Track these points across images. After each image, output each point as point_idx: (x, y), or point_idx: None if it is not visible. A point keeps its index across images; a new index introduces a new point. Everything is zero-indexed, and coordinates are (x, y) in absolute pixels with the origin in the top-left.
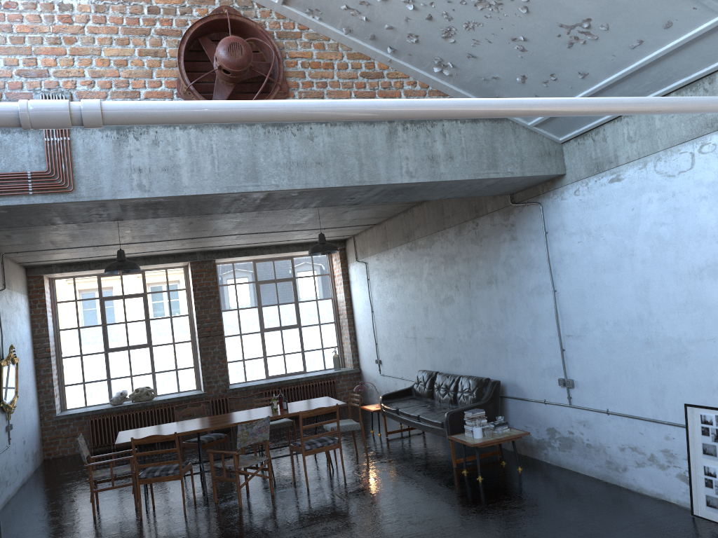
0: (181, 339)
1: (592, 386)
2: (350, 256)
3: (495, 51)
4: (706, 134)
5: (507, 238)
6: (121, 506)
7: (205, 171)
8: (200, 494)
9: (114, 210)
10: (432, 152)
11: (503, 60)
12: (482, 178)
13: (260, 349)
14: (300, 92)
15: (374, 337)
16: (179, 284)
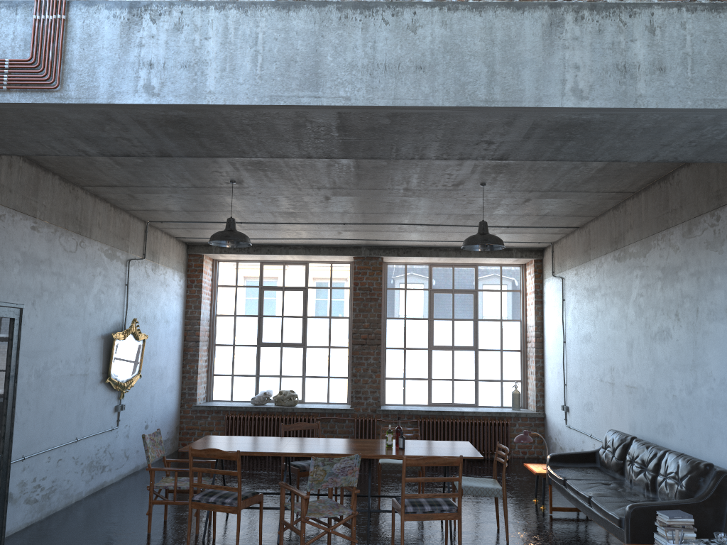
0: (338, 344)
1: None
2: (546, 269)
3: None
4: None
5: None
6: (184, 528)
7: (241, 71)
8: (274, 537)
9: (138, 132)
10: (625, 58)
11: None
12: (720, 109)
13: (425, 369)
14: None
15: (563, 375)
16: (343, 281)
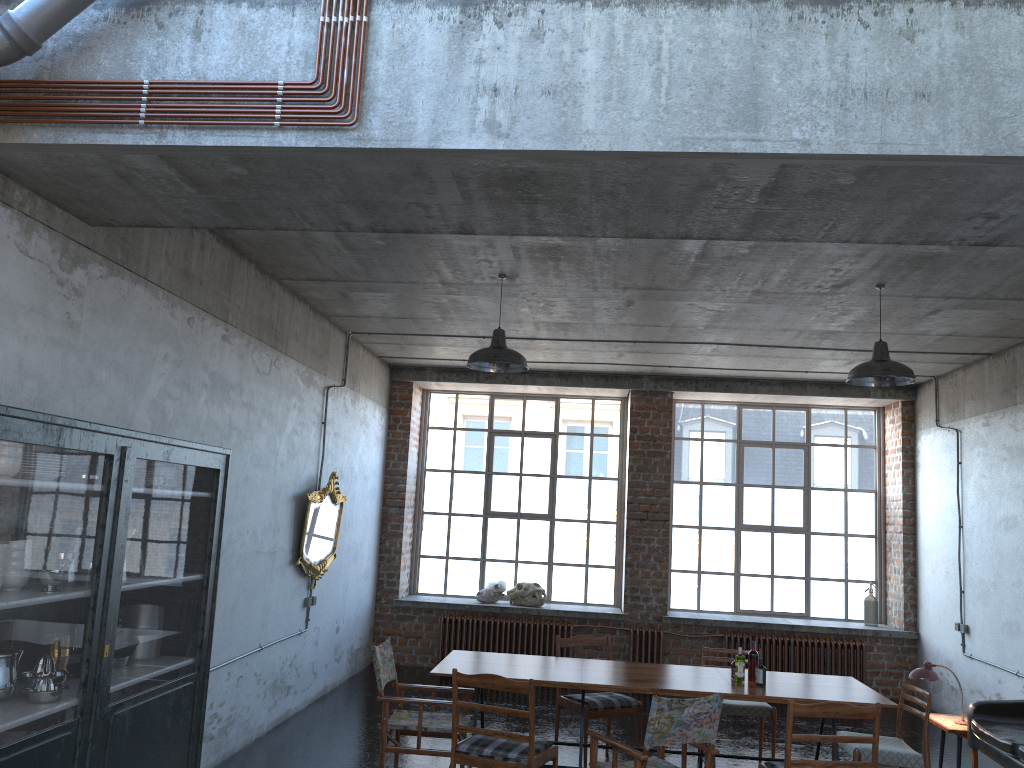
0: (601, 517)
1: None
2: (923, 416)
3: None
4: None
5: None
6: None
7: (635, 100)
8: None
9: (447, 194)
10: None
11: None
12: None
13: (730, 558)
14: None
15: (959, 577)
16: (609, 425)
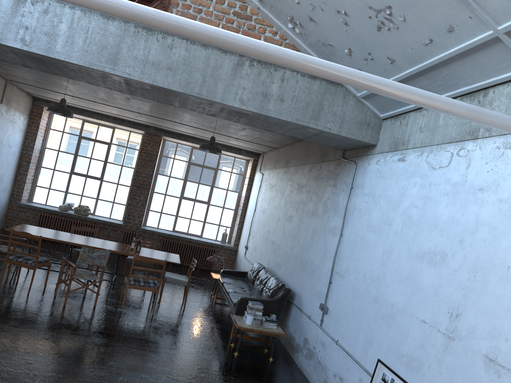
0: (124, 183)
1: (336, 318)
2: (258, 166)
3: (327, 20)
4: (466, 140)
5: (332, 184)
6: None
7: (76, 45)
8: (53, 287)
9: (12, 55)
10: (267, 90)
11: (334, 30)
12: (303, 125)
13: (175, 209)
14: (178, 10)
15: (250, 229)
16: (135, 145)
